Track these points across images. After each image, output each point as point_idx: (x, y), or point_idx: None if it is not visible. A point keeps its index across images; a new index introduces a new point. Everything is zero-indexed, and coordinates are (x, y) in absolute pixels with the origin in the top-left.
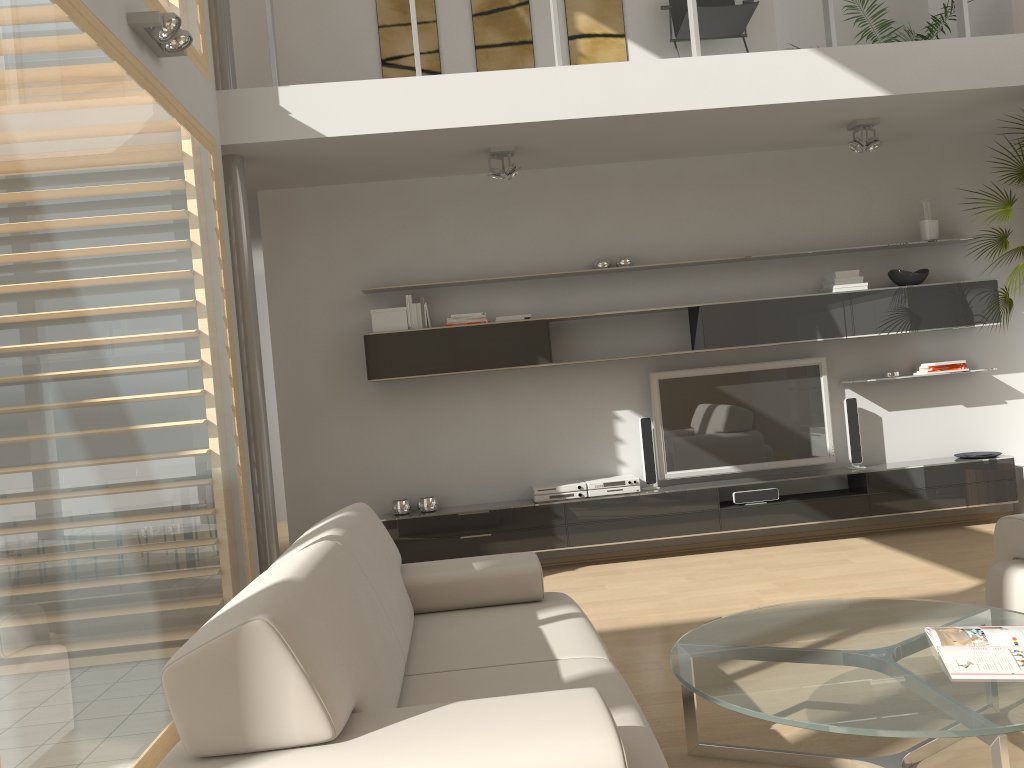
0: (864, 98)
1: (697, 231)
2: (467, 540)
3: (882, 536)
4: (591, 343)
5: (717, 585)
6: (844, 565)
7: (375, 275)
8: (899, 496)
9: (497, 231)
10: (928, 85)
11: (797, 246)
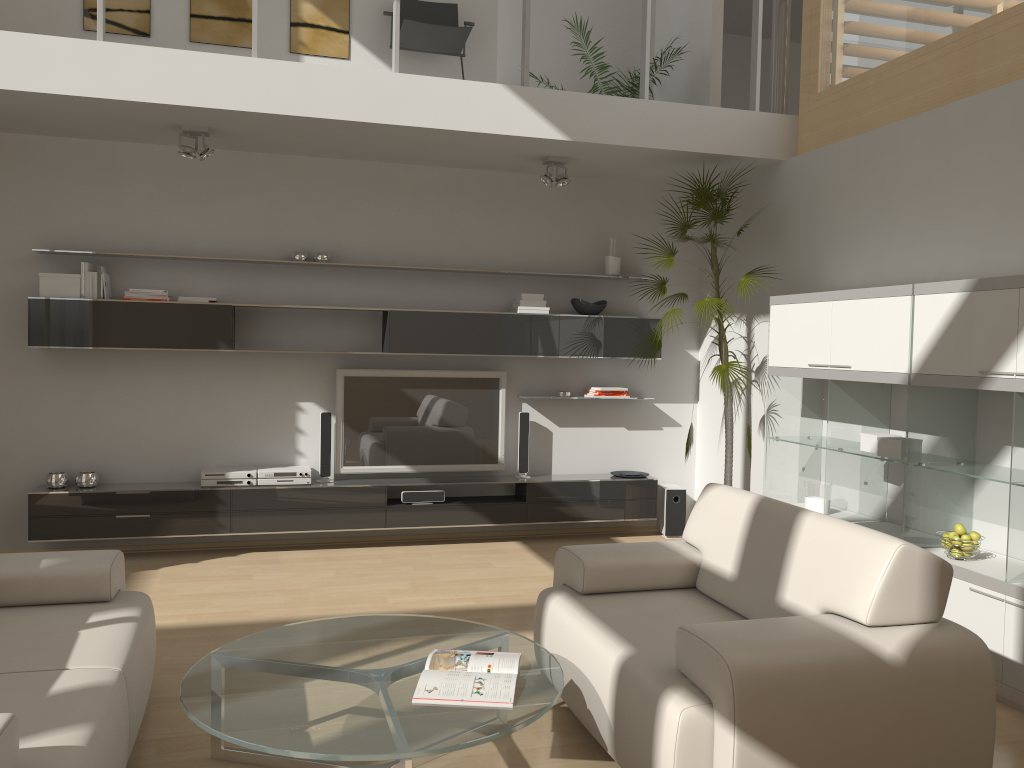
0: (547, 139)
1: (400, 236)
2: (123, 520)
3: (536, 542)
4: (282, 333)
5: (358, 582)
6: (484, 569)
7: (54, 235)
8: (554, 506)
9: (195, 208)
10: (605, 137)
11: (494, 264)
